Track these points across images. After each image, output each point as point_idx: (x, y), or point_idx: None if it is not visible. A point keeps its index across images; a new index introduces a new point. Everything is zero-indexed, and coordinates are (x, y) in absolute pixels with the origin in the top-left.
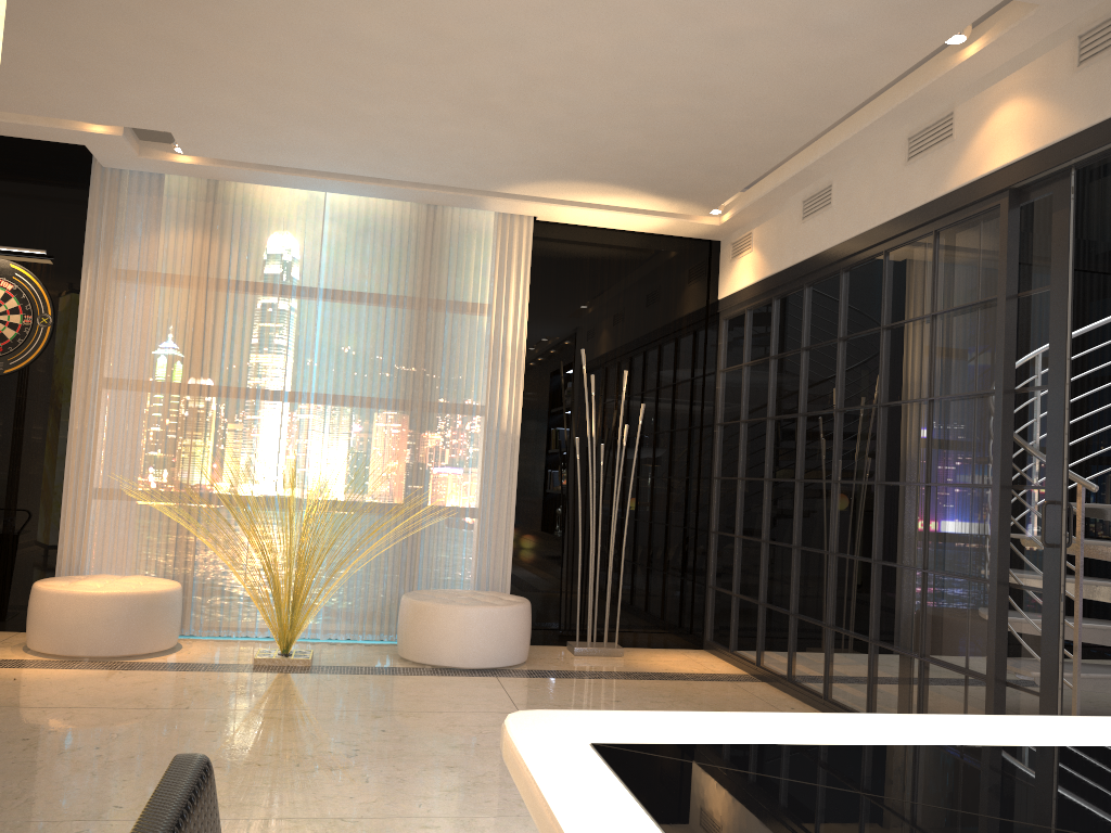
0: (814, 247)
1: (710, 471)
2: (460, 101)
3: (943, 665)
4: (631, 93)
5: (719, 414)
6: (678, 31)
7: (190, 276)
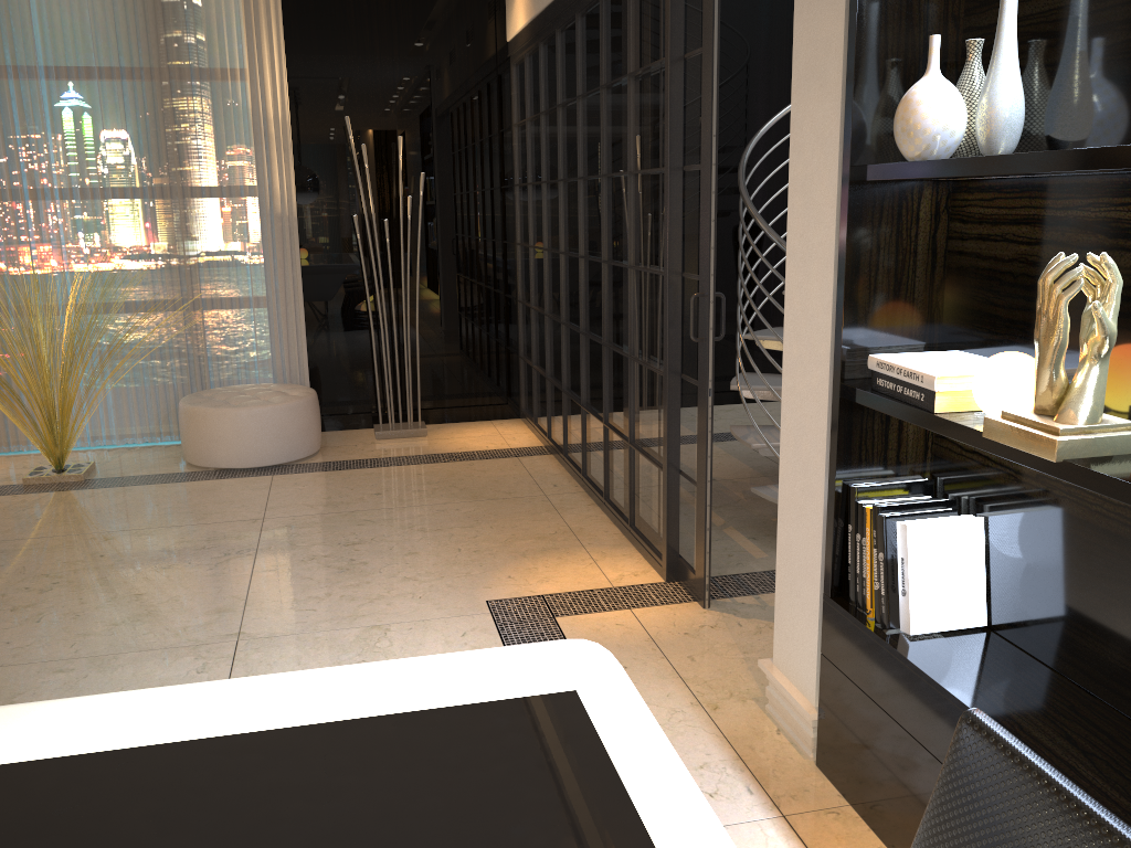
0: None
1: (513, 237)
2: None
3: (642, 452)
4: None
5: (517, 175)
6: None
7: None
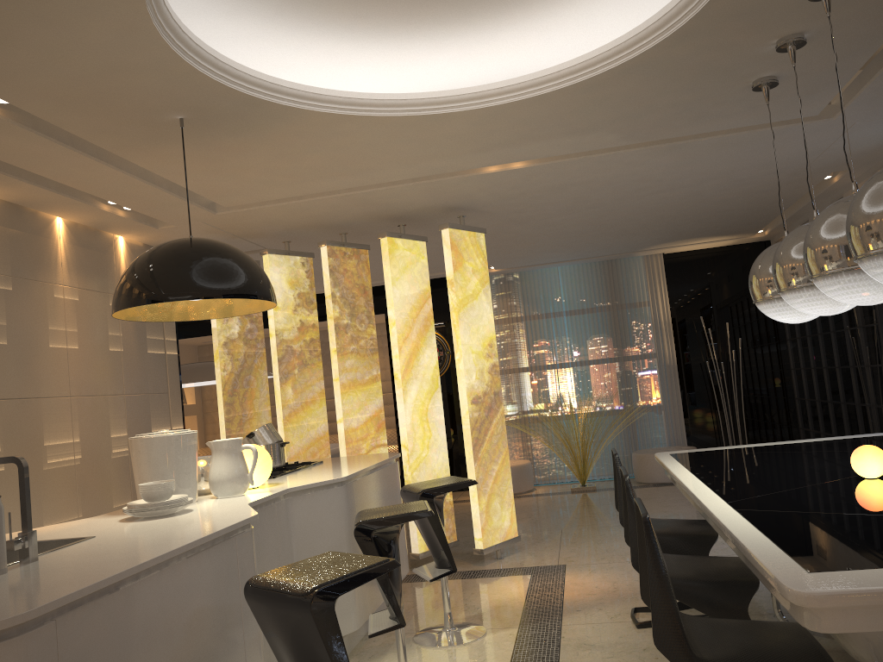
0: None
1: (788, 365)
2: (615, 234)
3: None
4: (690, 218)
5: (787, 334)
6: (700, 204)
7: (504, 319)
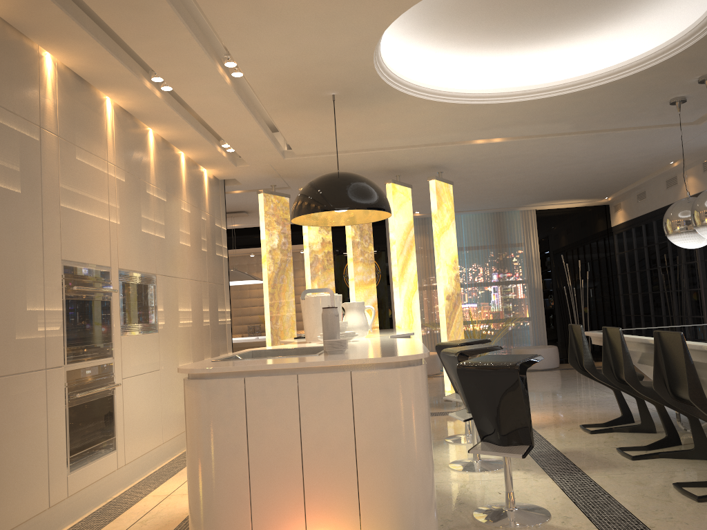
0: (642, 212)
1: (618, 292)
2: (517, 193)
3: None
4: (572, 184)
5: (618, 270)
6: (585, 175)
7: (421, 250)
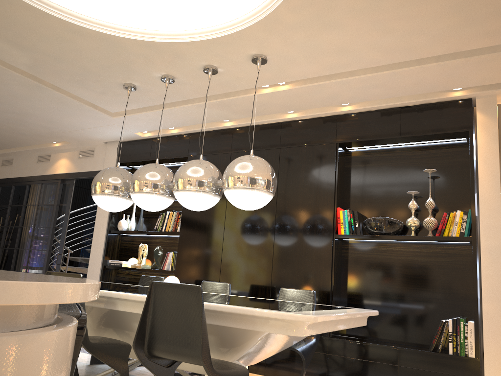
0: (4, 176)
1: None
2: None
3: None
4: None
5: None
6: None
7: None
